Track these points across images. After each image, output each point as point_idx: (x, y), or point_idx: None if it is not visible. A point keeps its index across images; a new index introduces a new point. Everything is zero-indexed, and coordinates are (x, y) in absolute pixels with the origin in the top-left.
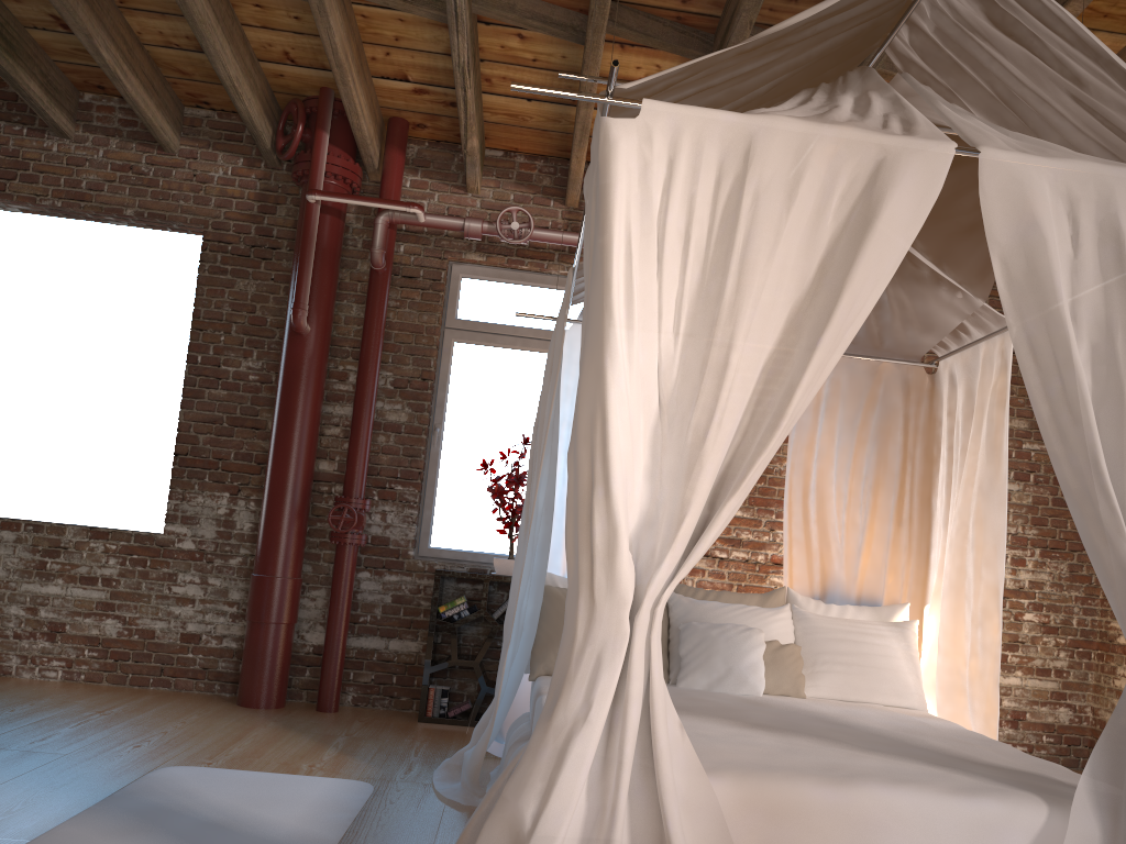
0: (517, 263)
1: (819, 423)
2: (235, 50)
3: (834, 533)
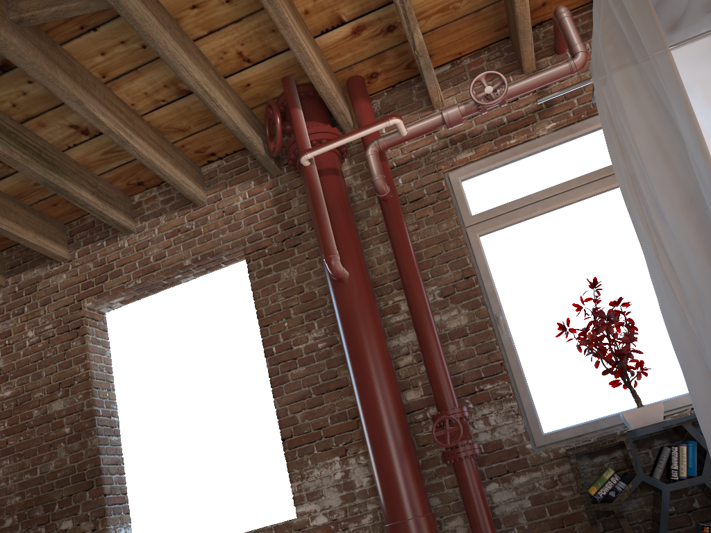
0: (504, 140)
1: None
2: (194, 59)
3: None
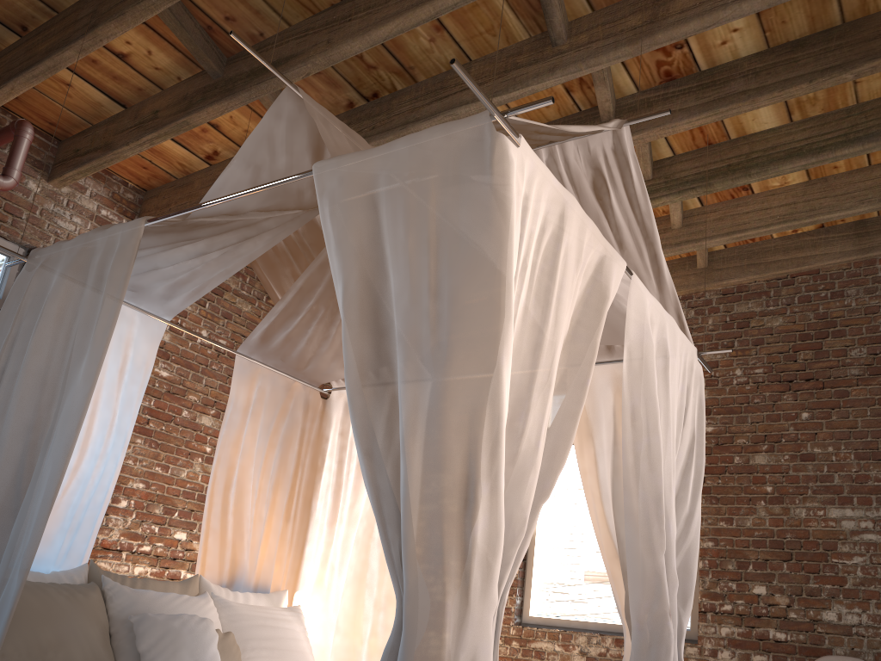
0: None
1: (247, 424)
2: None
3: (248, 525)
